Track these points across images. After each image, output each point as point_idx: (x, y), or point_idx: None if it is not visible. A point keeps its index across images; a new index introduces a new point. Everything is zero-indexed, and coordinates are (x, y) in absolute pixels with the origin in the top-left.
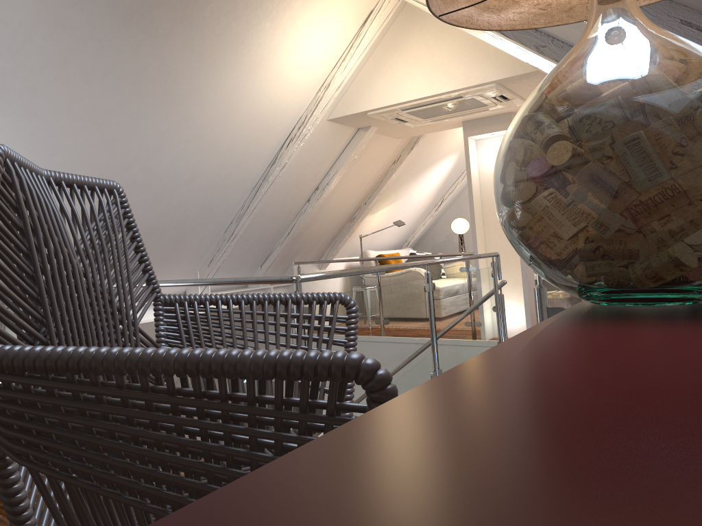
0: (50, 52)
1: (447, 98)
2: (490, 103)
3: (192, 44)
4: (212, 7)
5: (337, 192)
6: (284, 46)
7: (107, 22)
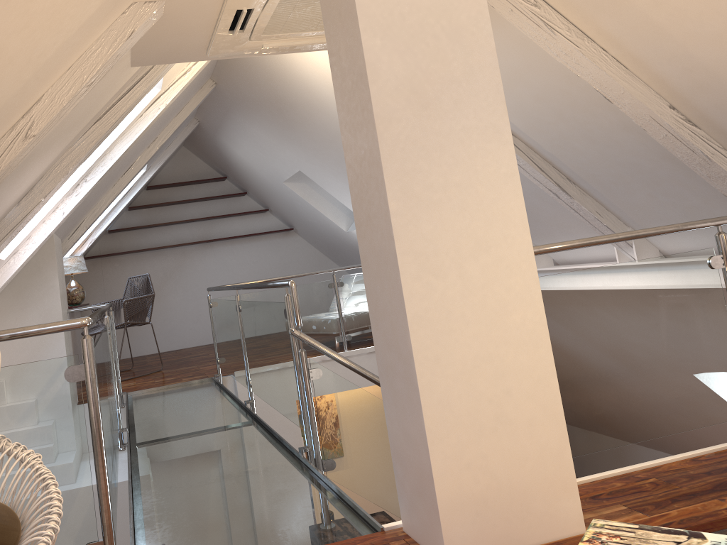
0: (302, 152)
1: (278, 48)
2: (271, 4)
3: (307, 110)
4: (285, 93)
5: (700, 47)
6: (319, 63)
7: (291, 132)
